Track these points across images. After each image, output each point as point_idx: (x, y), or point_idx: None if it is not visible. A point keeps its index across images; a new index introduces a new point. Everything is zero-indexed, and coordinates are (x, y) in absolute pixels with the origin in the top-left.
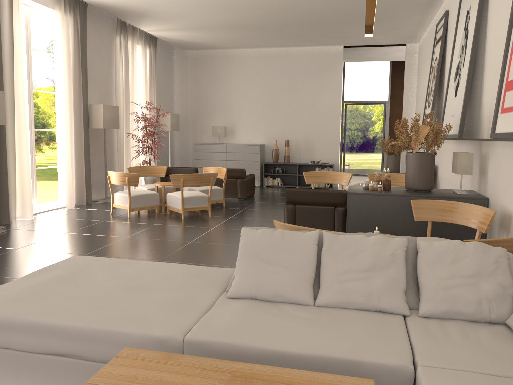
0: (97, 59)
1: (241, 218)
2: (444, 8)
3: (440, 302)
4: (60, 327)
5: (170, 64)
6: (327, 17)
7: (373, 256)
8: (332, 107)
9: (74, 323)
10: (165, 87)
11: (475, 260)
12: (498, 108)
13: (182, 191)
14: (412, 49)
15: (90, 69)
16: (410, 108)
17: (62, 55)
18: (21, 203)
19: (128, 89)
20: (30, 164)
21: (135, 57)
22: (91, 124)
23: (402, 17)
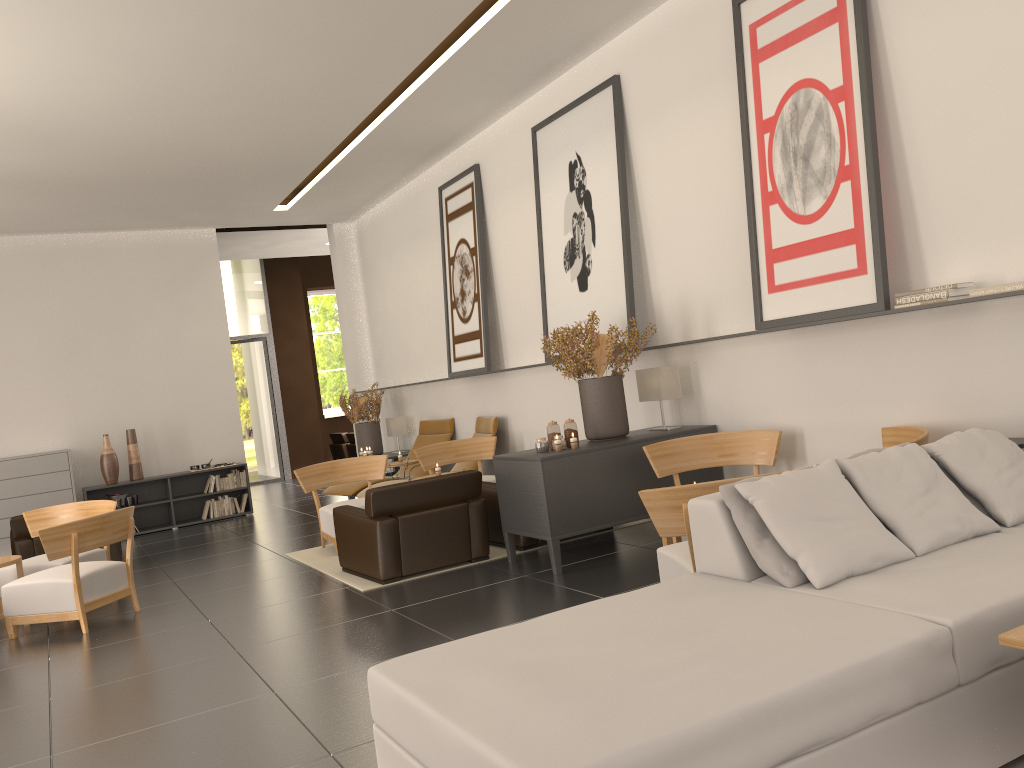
0: None
1: (219, 593)
2: (459, 162)
3: (1017, 501)
4: (785, 698)
5: None
6: (243, 170)
7: (918, 472)
8: (214, 348)
9: (800, 680)
10: None
11: (997, 447)
12: (759, 287)
13: (77, 563)
14: (344, 233)
15: None
16: (358, 336)
17: None
18: None
19: None
20: None
21: None
22: None
23: (370, 175)
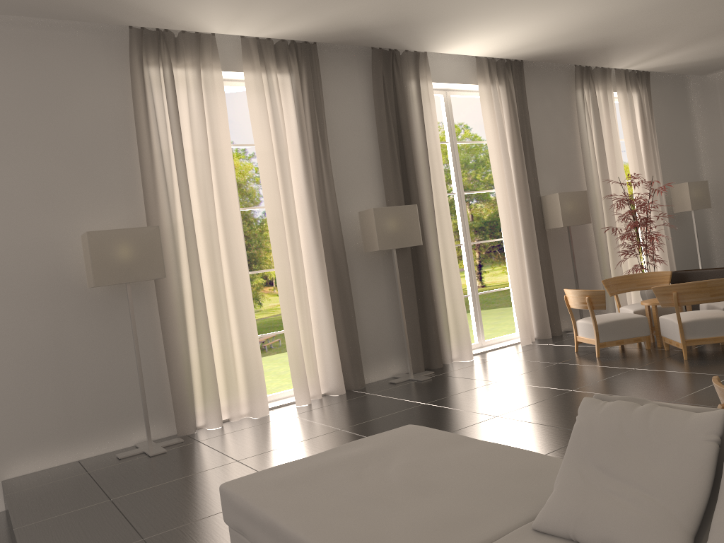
0: (550, 130)
1: None
2: None
3: None
4: (286, 533)
5: (683, 105)
6: None
7: None
8: None
9: (297, 531)
10: (676, 143)
11: None
12: None
13: (677, 312)
14: None
15: (540, 147)
16: None
17: (493, 139)
18: (457, 340)
19: (604, 162)
20: (469, 288)
21: (611, 112)
22: (547, 223)
23: None
